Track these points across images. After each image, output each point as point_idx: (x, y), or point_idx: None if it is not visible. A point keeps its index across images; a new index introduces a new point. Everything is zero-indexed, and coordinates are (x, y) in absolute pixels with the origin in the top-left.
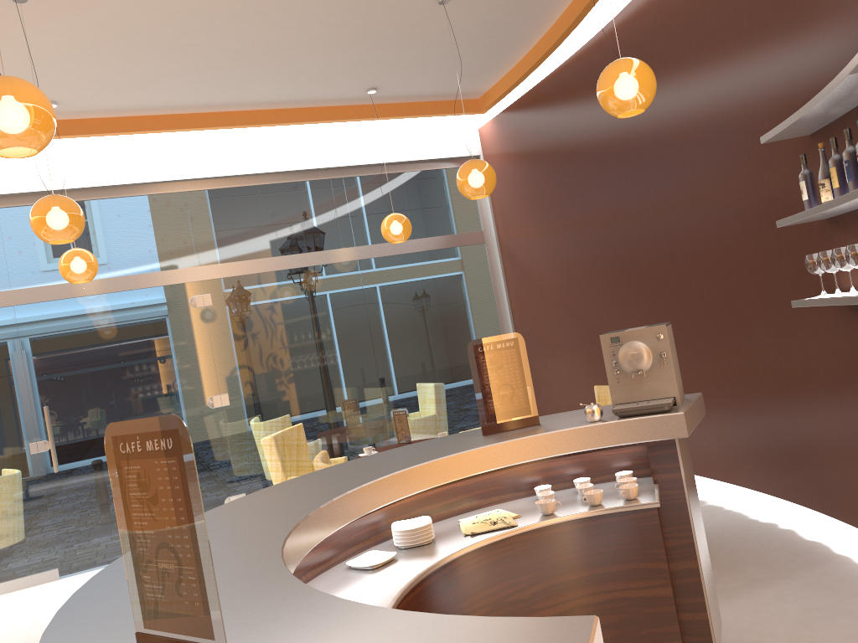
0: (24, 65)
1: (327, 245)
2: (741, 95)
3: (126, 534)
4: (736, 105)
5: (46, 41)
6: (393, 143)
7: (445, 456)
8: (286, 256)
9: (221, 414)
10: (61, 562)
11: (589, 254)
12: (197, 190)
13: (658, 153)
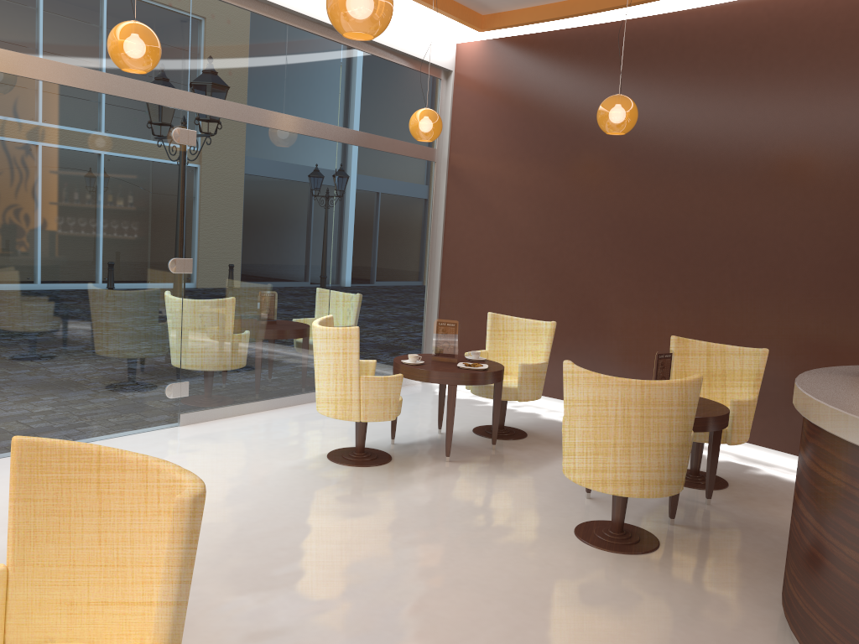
0: None
1: (315, 115)
2: None
3: None
4: (857, 132)
5: None
6: (393, 26)
7: None
8: (278, 114)
9: (181, 282)
10: None
11: (585, 208)
12: None
13: (723, 142)
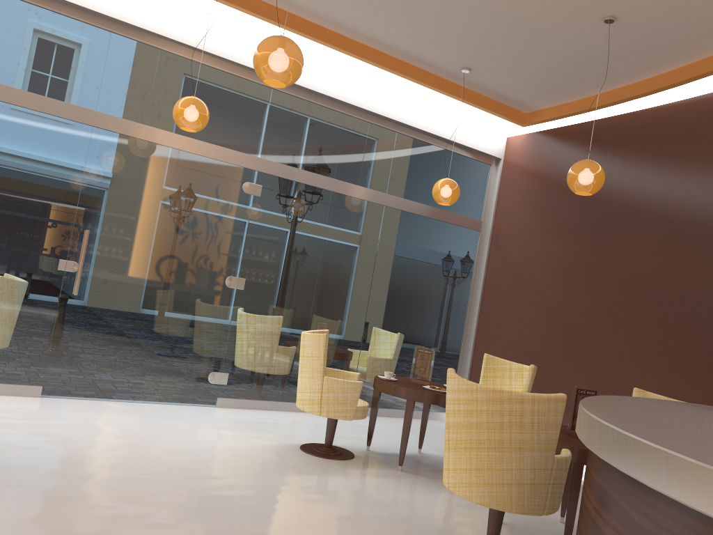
0: None
1: (366, 183)
2: None
3: None
4: None
5: None
6: (444, 121)
7: None
8: (333, 179)
9: (234, 295)
10: (47, 381)
11: (596, 273)
12: (283, 92)
13: None
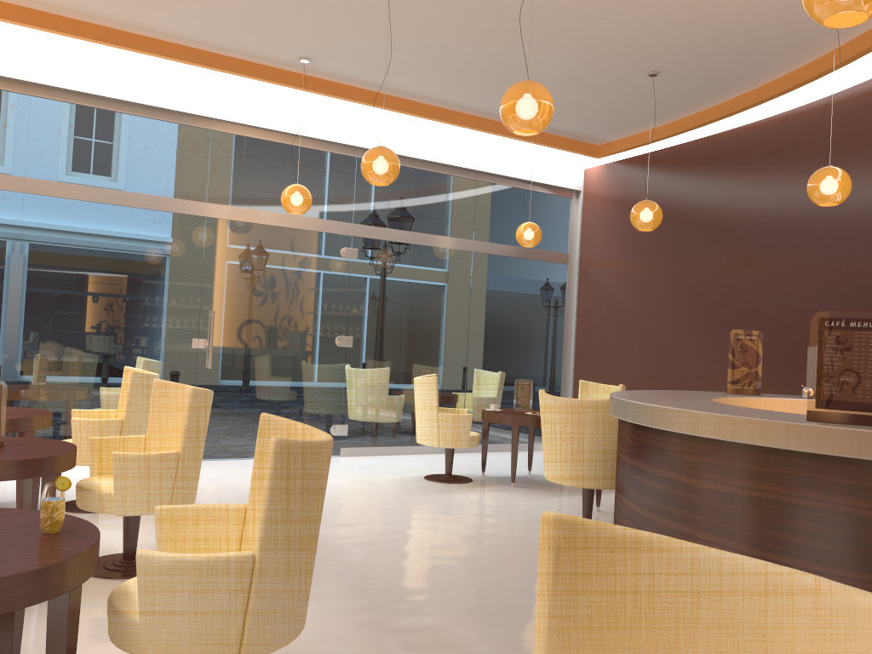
0: (326, 29)
1: (453, 233)
2: (870, 208)
3: (815, 363)
4: (864, 214)
5: (364, 19)
6: (521, 162)
7: (731, 397)
8: (421, 234)
9: (344, 353)
10: None
11: (677, 294)
12: None
13: (773, 231)
